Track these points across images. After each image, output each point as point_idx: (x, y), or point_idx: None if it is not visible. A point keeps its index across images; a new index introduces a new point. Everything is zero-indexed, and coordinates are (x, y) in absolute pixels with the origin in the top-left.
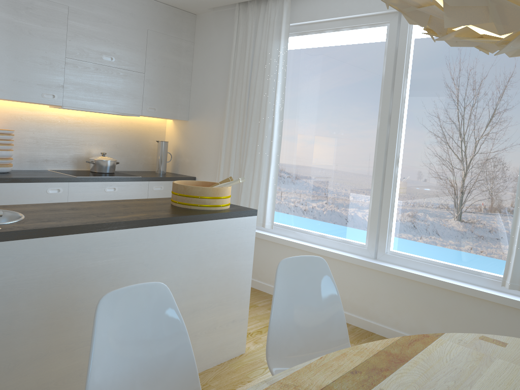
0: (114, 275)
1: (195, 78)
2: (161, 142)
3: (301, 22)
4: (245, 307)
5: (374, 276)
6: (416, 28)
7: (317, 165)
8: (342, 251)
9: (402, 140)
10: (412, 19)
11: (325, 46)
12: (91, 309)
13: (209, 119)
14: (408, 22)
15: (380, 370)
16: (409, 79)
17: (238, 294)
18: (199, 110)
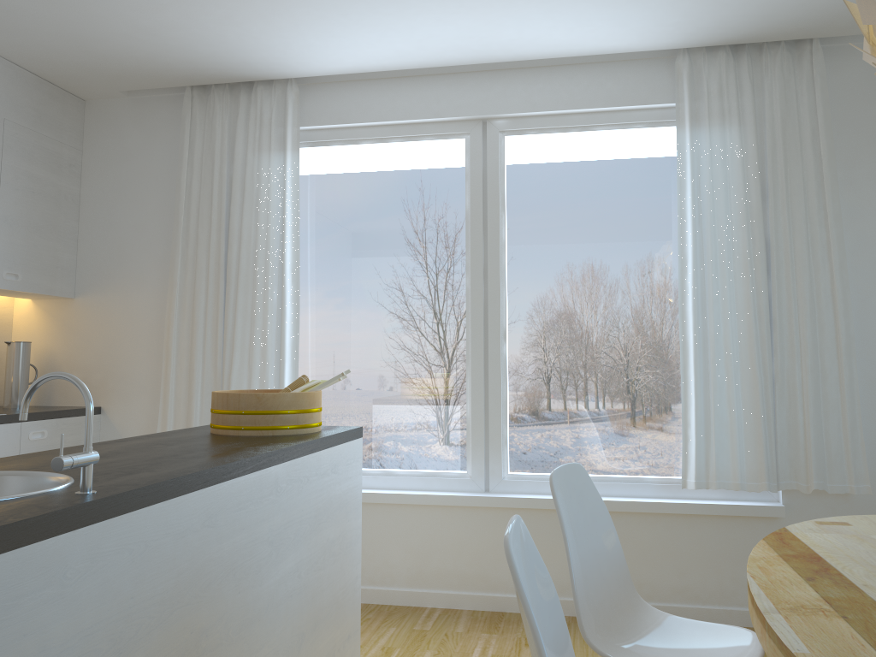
0: (240, 570)
1: (90, 218)
2: (18, 345)
3: (320, 125)
4: (357, 608)
5: (493, 519)
6: (509, 143)
7: (365, 355)
8: (430, 491)
9: (508, 303)
10: None
11: (363, 165)
12: (217, 649)
13: (131, 292)
14: (497, 134)
15: (823, 571)
16: (506, 215)
17: (352, 584)
18: (104, 277)
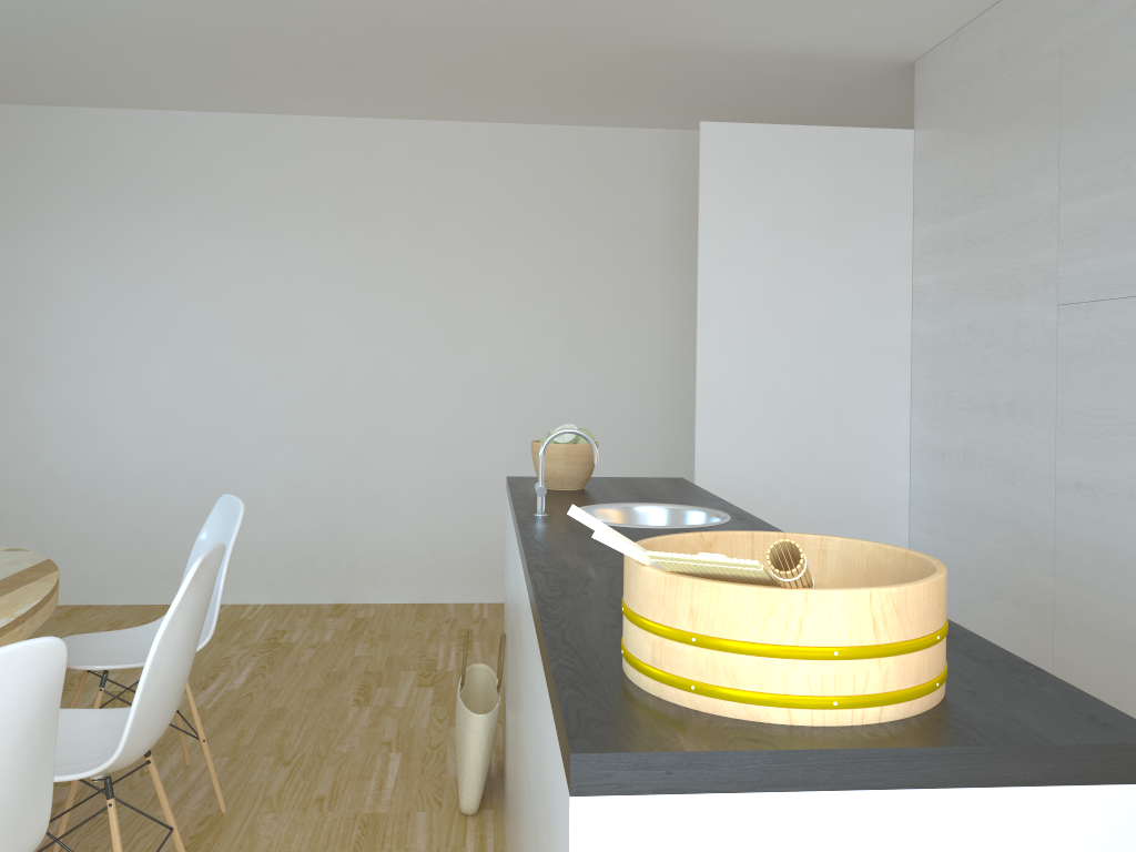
0: (521, 687)
1: None
2: None
3: None
4: None
5: None
6: None
7: None
8: None
9: None
10: None
11: None
12: (518, 740)
13: None
14: None
15: None
16: None
17: None
18: None
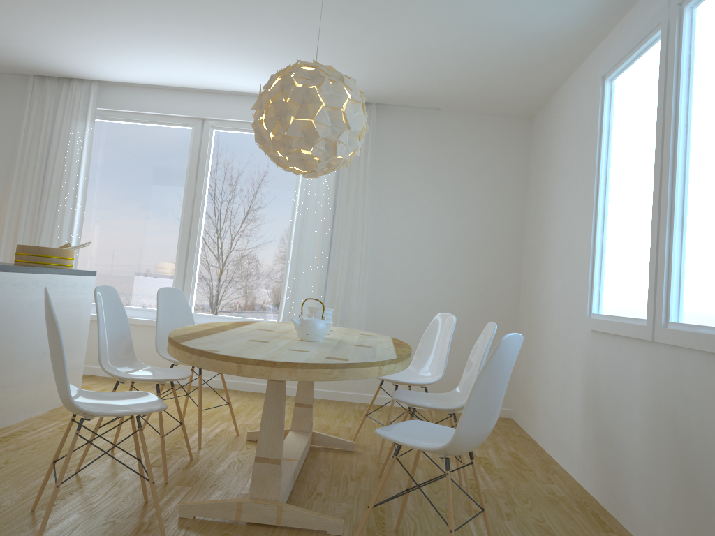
0: (13, 310)
1: None
2: None
3: (109, 108)
4: (82, 357)
5: None
6: (216, 133)
7: (121, 242)
8: (147, 319)
9: (204, 221)
10: (274, 160)
11: (132, 134)
12: None
13: None
14: (209, 128)
15: (240, 324)
16: (209, 173)
17: (80, 344)
18: None
